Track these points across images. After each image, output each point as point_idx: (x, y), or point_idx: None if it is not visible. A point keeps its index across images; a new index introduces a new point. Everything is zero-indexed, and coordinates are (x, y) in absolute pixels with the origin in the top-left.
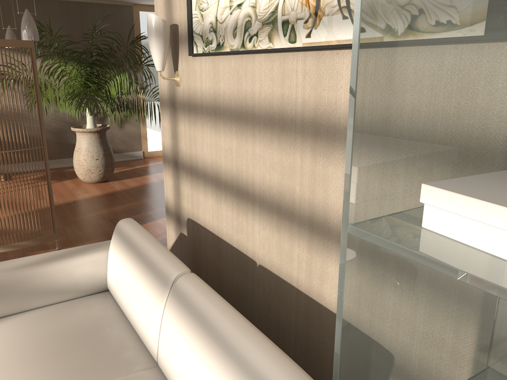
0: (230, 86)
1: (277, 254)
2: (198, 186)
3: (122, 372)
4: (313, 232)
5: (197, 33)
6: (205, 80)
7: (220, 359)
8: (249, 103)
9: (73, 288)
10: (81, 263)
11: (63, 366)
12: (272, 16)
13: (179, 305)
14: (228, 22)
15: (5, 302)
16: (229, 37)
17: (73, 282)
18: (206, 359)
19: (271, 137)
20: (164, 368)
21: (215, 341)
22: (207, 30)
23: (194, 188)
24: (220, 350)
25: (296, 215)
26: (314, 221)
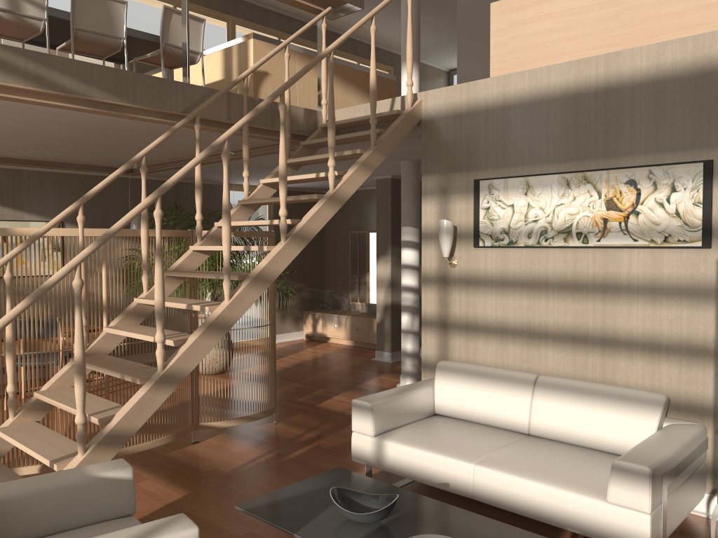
0: (521, 266)
1: (571, 367)
2: (477, 337)
3: (514, 438)
4: (605, 345)
5: (485, 233)
6: (490, 263)
7: (601, 401)
8: (542, 276)
9: (419, 411)
10: (422, 393)
11: (477, 439)
12: (567, 229)
13: (550, 389)
14: (522, 229)
15: (391, 419)
16: (523, 237)
17: (419, 407)
18: (588, 406)
19: (564, 295)
20: (540, 431)
21: (592, 395)
22: (498, 232)
23: (471, 340)
24: (599, 397)
25: (590, 338)
26: (606, 339)
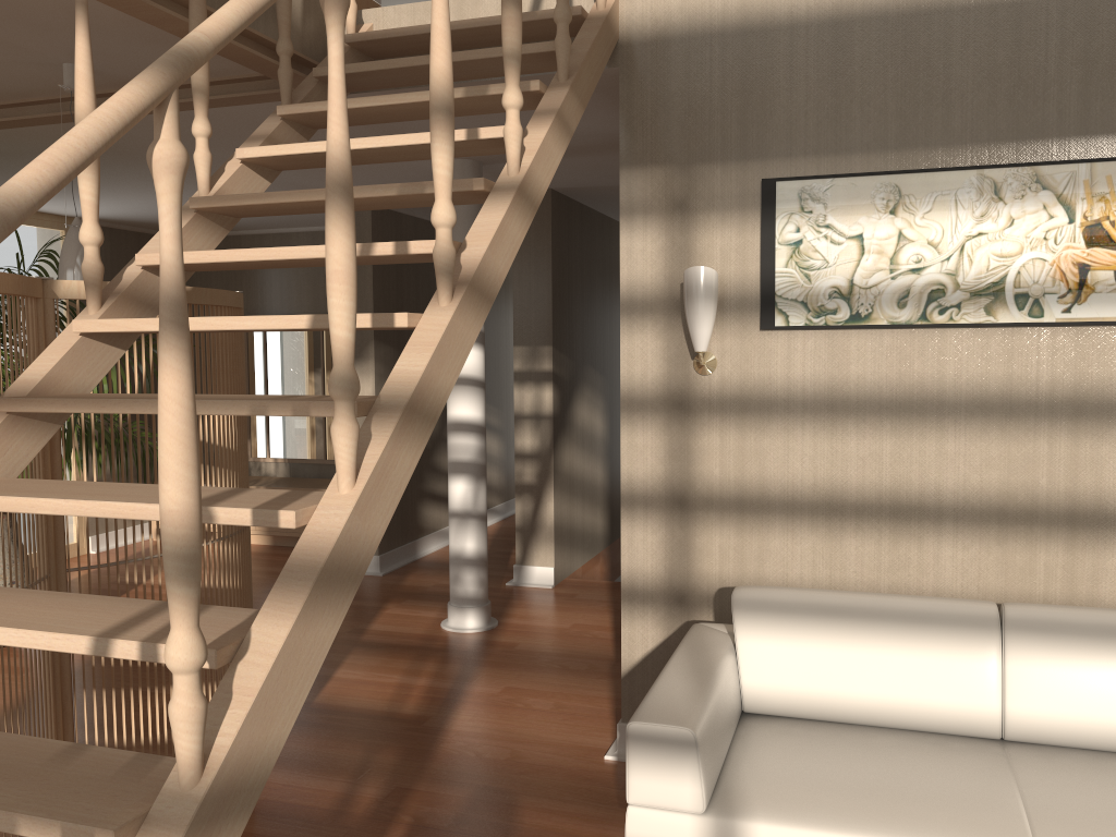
0: (879, 369)
1: (997, 575)
2: (767, 525)
3: (997, 757)
4: (1076, 527)
5: (790, 298)
6: (801, 363)
7: None
8: (931, 389)
9: (733, 718)
10: (729, 672)
11: (943, 777)
12: (993, 287)
13: (1045, 634)
14: (883, 288)
15: (716, 755)
16: (887, 306)
17: (731, 706)
18: None
19: (983, 426)
20: (1036, 731)
21: None
22: (823, 295)
23: (751, 532)
24: None
25: (1041, 514)
26: (1078, 513)
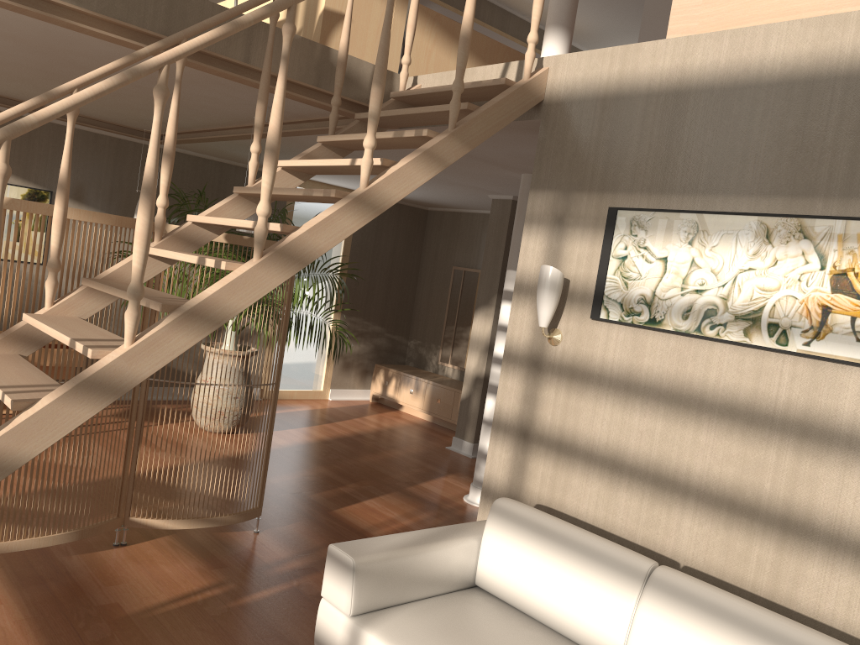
0: (663, 364)
1: (720, 554)
2: (572, 466)
3: None
4: (787, 532)
5: (613, 298)
6: (613, 349)
7: None
8: (696, 388)
9: (446, 580)
10: (457, 549)
11: None
12: (753, 314)
13: (671, 597)
14: (674, 301)
15: (389, 589)
16: (674, 316)
17: (447, 571)
18: None
19: (729, 428)
20: None
21: (748, 631)
22: (634, 300)
23: (562, 468)
24: (760, 639)
25: (761, 513)
26: (790, 521)
